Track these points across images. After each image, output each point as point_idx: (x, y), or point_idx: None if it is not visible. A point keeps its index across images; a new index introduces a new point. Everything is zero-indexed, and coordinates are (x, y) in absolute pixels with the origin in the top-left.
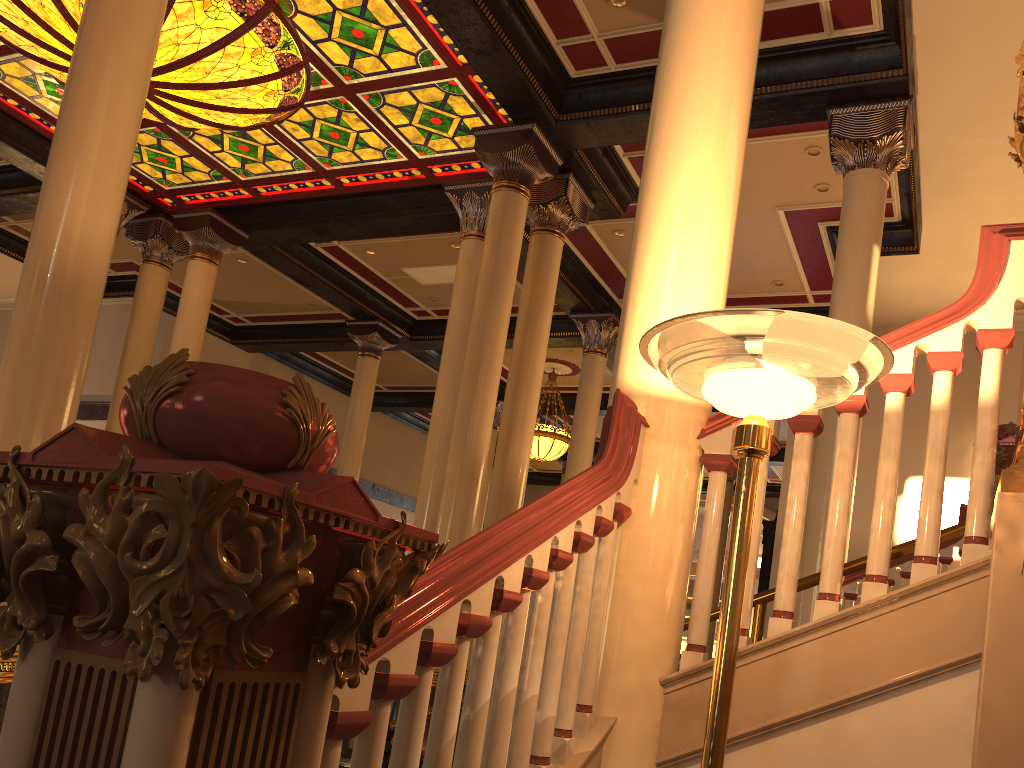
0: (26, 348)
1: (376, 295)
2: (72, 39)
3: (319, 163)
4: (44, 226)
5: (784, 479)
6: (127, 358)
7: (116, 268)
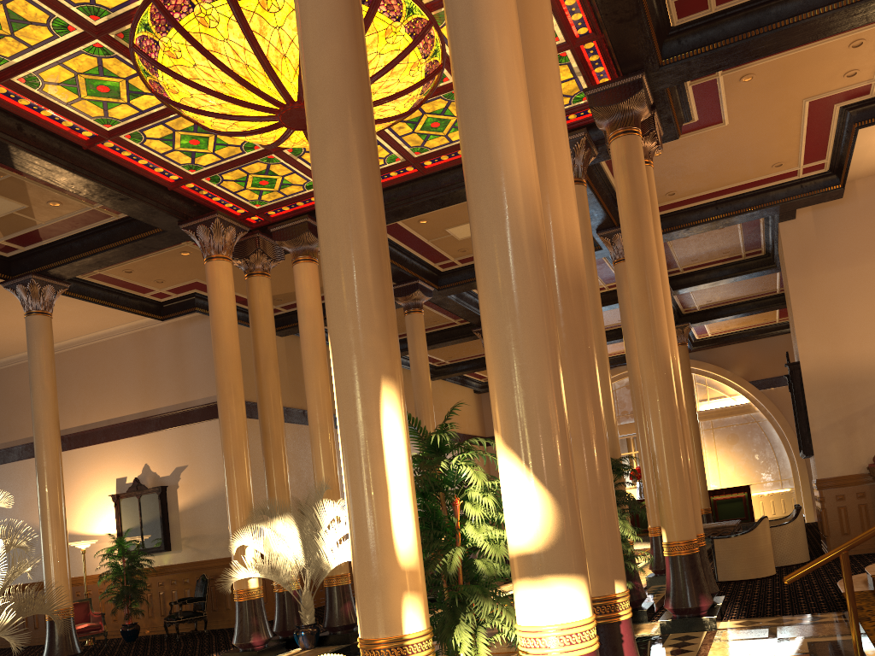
0: (571, 341)
1: (414, 258)
2: (266, 89)
3: (410, 153)
4: (548, 237)
5: (796, 326)
6: (261, 361)
7: (178, 291)
